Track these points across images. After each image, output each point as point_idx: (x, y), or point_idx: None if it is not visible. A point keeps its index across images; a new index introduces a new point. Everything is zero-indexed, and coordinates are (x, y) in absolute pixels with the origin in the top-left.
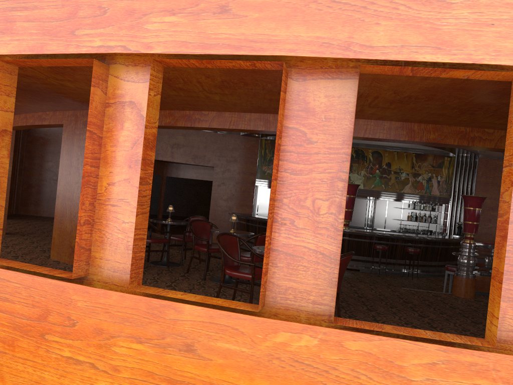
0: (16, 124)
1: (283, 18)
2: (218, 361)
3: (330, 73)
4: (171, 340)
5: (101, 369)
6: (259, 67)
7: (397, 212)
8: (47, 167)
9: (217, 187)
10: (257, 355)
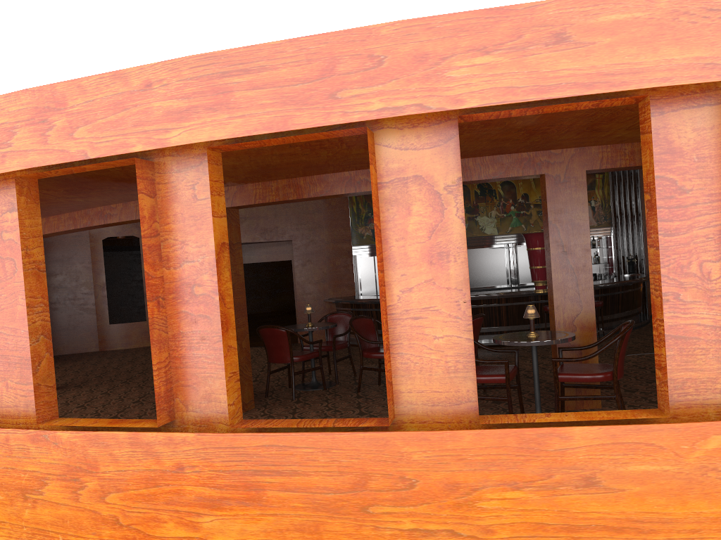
0: (54, 229)
1: (646, 40)
2: (633, 489)
3: (695, 100)
4: (562, 476)
5: (466, 534)
6: (601, 105)
7: None
8: (56, 282)
9: (301, 267)
10: (686, 471)
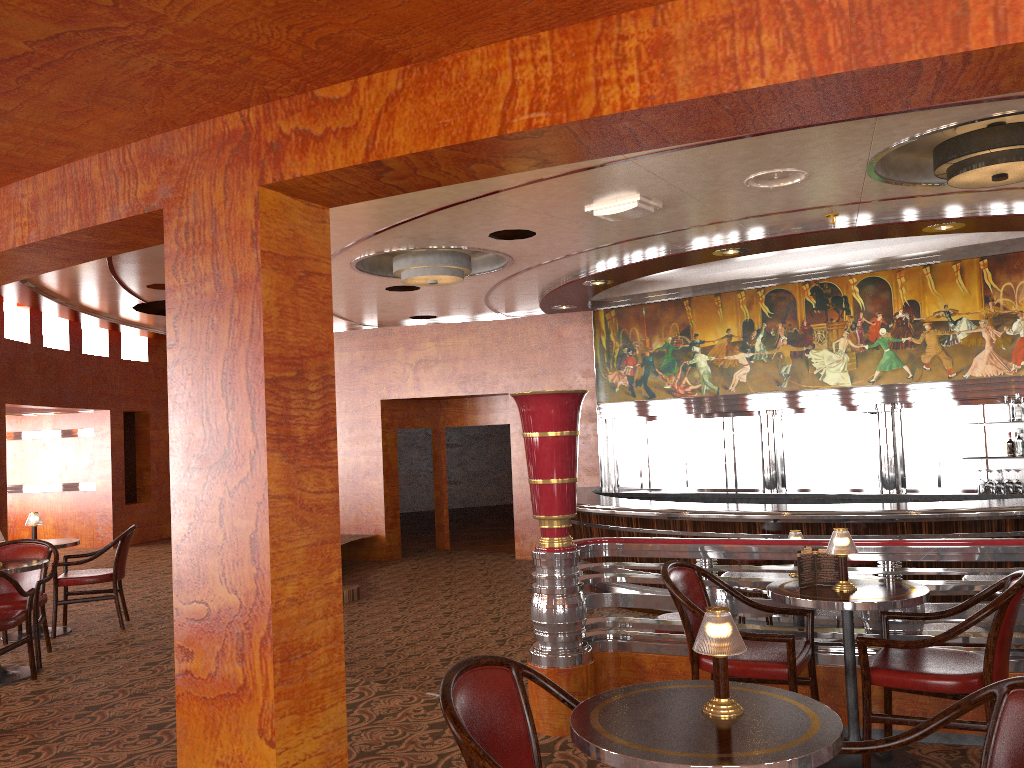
0: None
1: None
2: None
3: None
4: None
5: None
6: None
7: (969, 437)
8: None
9: (519, 436)
10: None
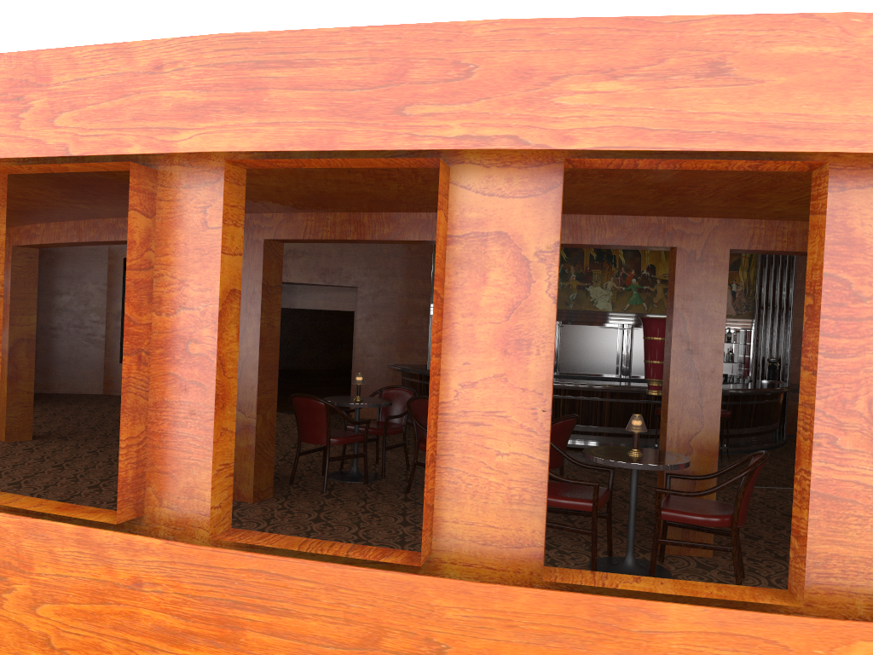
0: (54, 239)
1: (835, 86)
2: None
3: None
4: None
5: None
6: (761, 168)
7: None
8: (61, 304)
9: (365, 322)
10: None
